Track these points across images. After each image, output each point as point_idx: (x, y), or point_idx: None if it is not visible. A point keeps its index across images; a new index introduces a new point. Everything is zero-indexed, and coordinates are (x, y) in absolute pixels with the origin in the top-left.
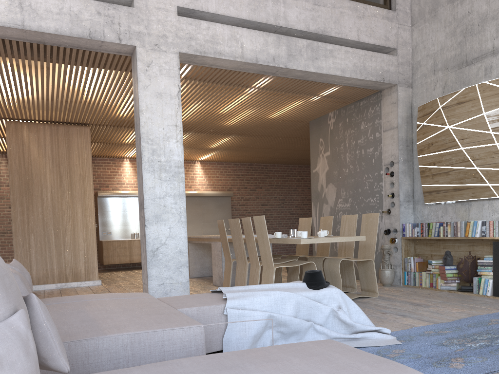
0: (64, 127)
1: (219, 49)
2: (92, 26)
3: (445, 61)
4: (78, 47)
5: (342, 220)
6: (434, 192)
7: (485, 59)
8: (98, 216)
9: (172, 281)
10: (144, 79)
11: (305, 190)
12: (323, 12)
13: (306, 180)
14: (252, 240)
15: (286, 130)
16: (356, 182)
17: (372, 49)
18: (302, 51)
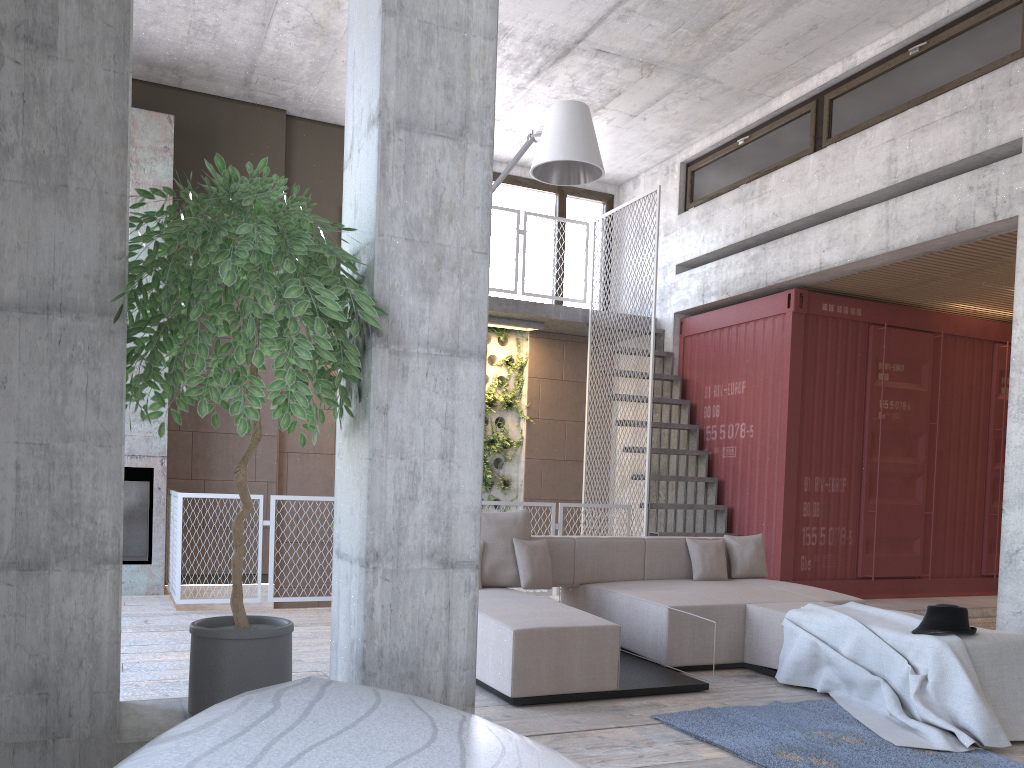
0: None
1: None
2: (959, 212)
3: None
4: (969, 241)
5: None
6: None
7: None
8: None
9: None
10: None
11: None
12: None
13: None
14: None
15: None
16: None
17: None
18: None
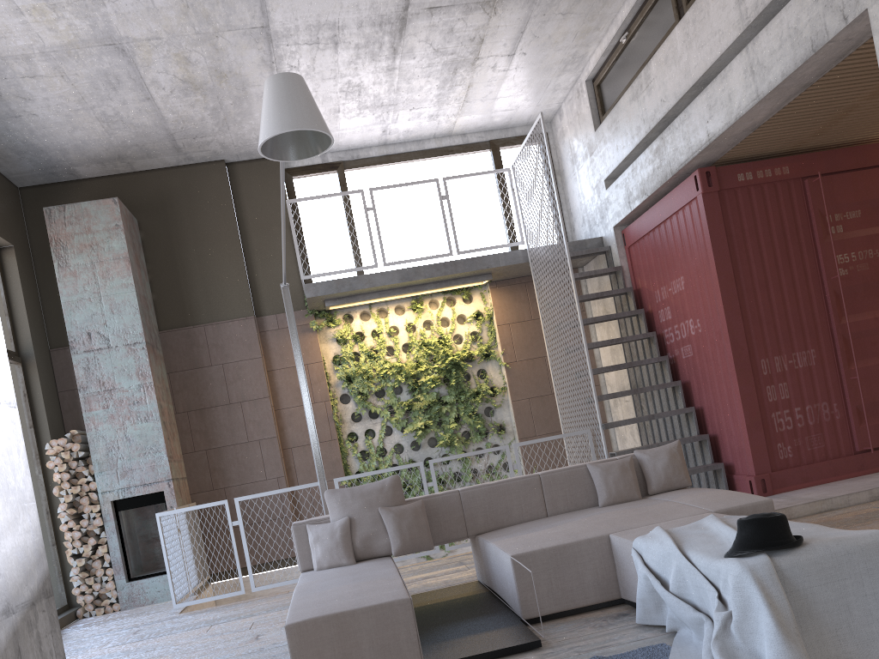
0: None
1: None
2: (811, 30)
3: None
4: (842, 57)
5: None
6: None
7: None
8: None
9: None
10: None
11: None
12: None
13: None
14: None
15: None
16: None
17: None
18: None
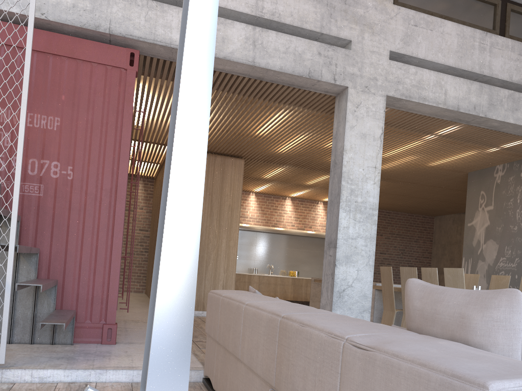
0: (221, 158)
1: (423, 94)
2: (312, 66)
3: None
4: (290, 85)
5: None
6: None
7: None
8: None
9: None
10: (352, 119)
11: (427, 242)
12: None
13: (429, 232)
14: None
15: (436, 179)
16: None
17: None
18: (503, 101)
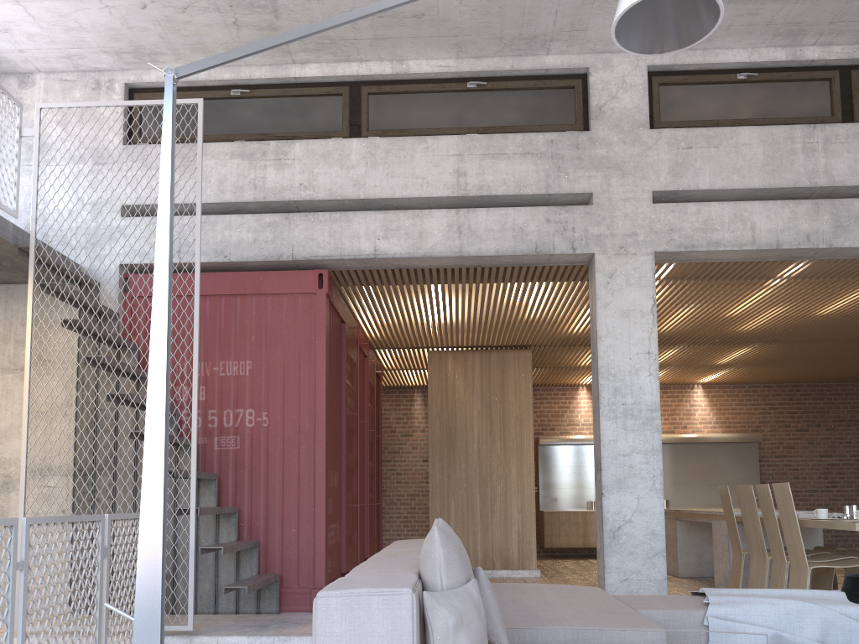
0: (498, 353)
1: (714, 238)
2: (539, 238)
3: None
4: (521, 265)
5: None
6: None
7: None
8: (539, 474)
9: (641, 576)
10: (605, 295)
11: None
12: None
13: None
14: (772, 520)
15: (855, 330)
16: None
17: None
18: None
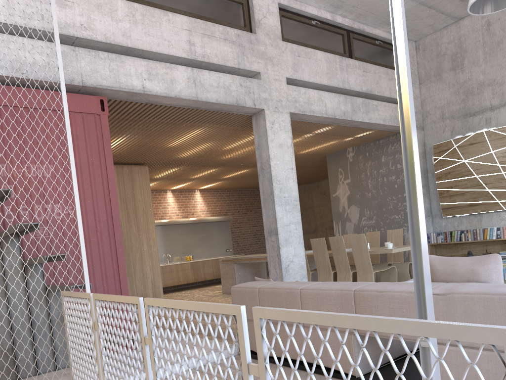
0: (128, 167)
1: (312, 108)
2: (237, 95)
3: (451, 112)
4: (220, 110)
5: (388, 234)
6: (452, 208)
7: (485, 112)
8: None
9: None
10: (271, 134)
11: None
12: (369, 77)
13: None
14: (342, 253)
15: (301, 162)
16: (380, 203)
17: (395, 102)
18: (359, 107)
